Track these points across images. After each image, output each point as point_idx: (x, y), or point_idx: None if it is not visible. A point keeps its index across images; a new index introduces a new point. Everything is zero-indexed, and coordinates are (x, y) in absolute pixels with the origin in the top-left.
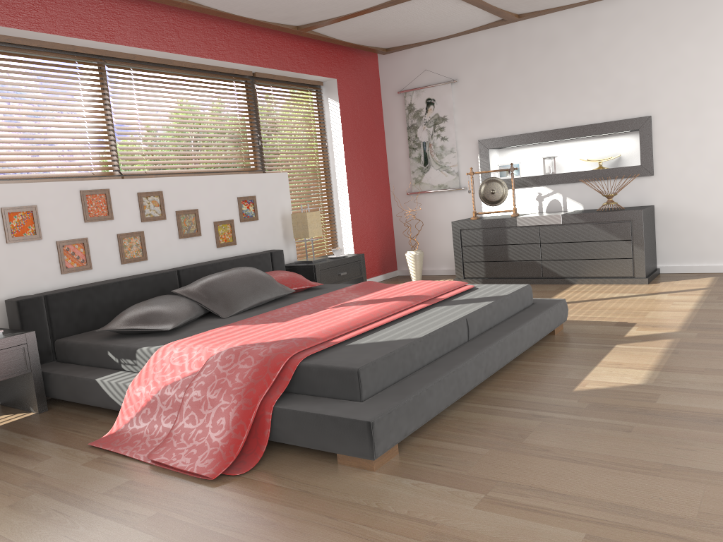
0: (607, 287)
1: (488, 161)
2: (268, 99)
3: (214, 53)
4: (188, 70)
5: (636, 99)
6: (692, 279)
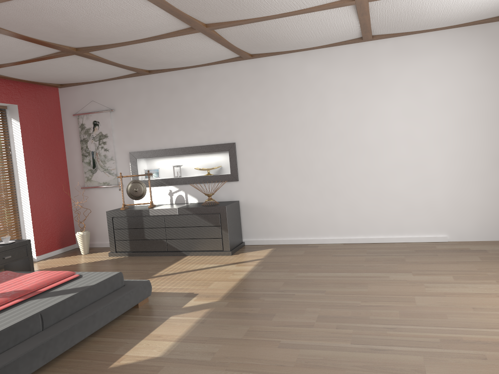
0: (205, 258)
1: (136, 167)
2: None
3: None
4: None
5: (226, 131)
6: (259, 250)
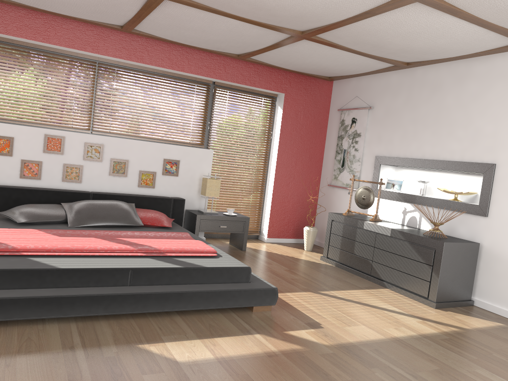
0: (399, 299)
1: (378, 174)
2: (226, 100)
3: (175, 66)
4: (161, 74)
5: (487, 146)
6: (480, 319)
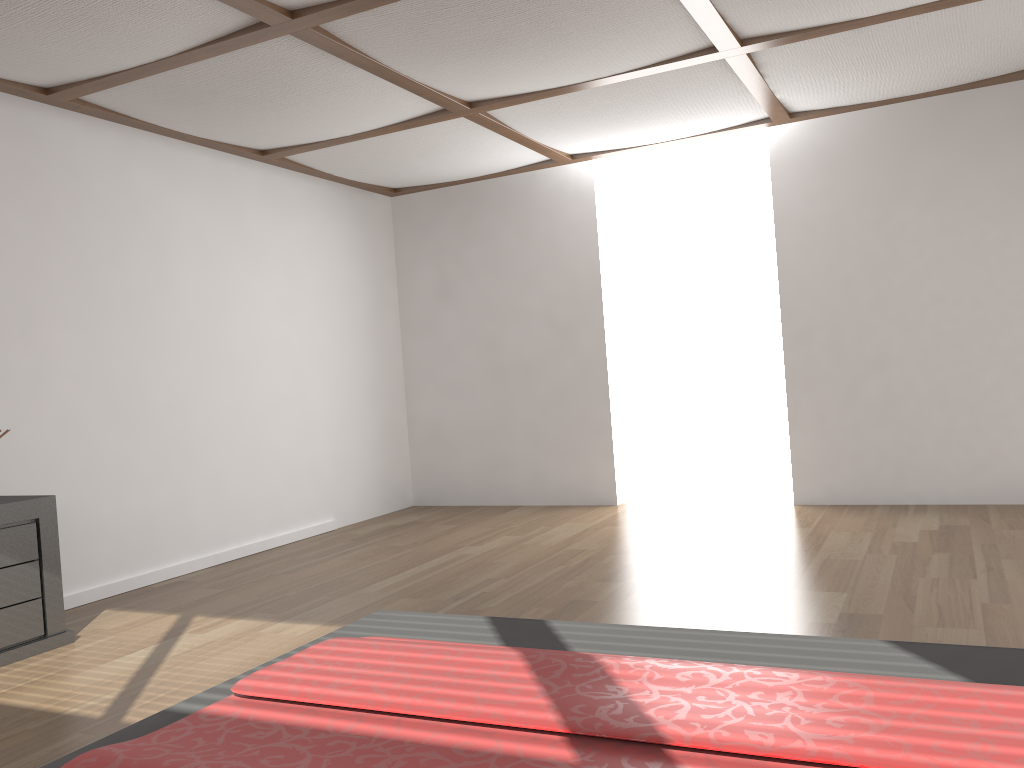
0: (35, 666)
1: None
2: None
3: None
4: None
5: None
6: (98, 619)
